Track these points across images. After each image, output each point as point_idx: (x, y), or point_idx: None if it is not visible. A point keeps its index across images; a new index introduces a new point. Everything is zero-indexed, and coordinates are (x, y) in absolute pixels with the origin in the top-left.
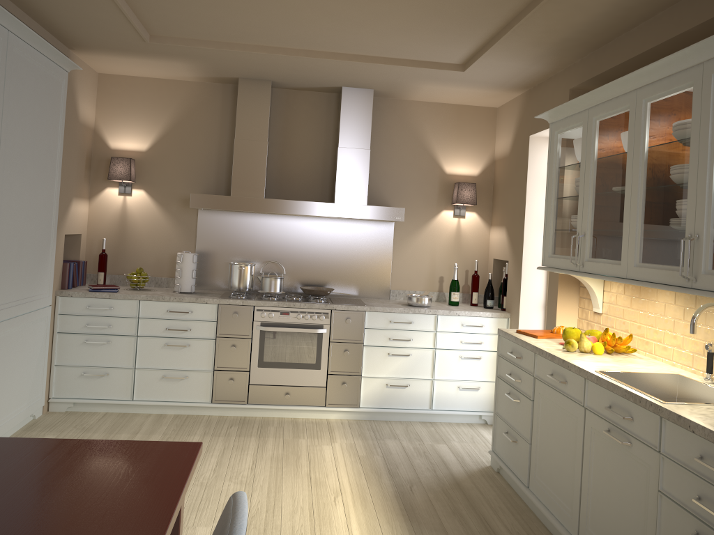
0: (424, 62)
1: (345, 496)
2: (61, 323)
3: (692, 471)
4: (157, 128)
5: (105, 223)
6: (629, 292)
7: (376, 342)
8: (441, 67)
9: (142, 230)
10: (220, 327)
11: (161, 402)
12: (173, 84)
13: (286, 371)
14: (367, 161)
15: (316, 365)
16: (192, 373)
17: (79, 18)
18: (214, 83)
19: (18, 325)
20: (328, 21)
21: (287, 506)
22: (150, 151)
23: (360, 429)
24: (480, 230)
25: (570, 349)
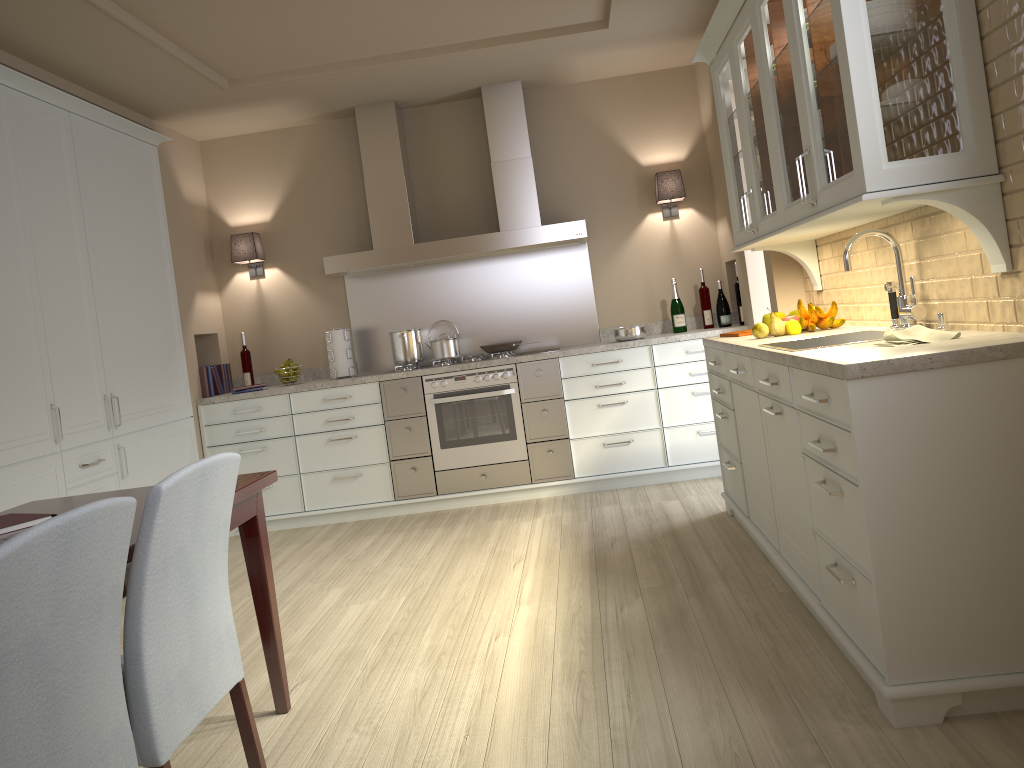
0: (556, 29)
1: (528, 560)
2: (208, 436)
3: (809, 413)
4: (277, 191)
5: (243, 316)
6: (836, 253)
7: (579, 394)
8: (577, 30)
9: (285, 315)
10: (387, 409)
11: (337, 509)
12: (285, 134)
13: (476, 448)
14: (531, 173)
15: (510, 435)
16: (365, 469)
17: (142, 80)
18: (332, 121)
19: (153, 438)
20: (407, 9)
21: (457, 577)
22: (275, 220)
23: (575, 502)
24: (702, 229)
25: (758, 335)
